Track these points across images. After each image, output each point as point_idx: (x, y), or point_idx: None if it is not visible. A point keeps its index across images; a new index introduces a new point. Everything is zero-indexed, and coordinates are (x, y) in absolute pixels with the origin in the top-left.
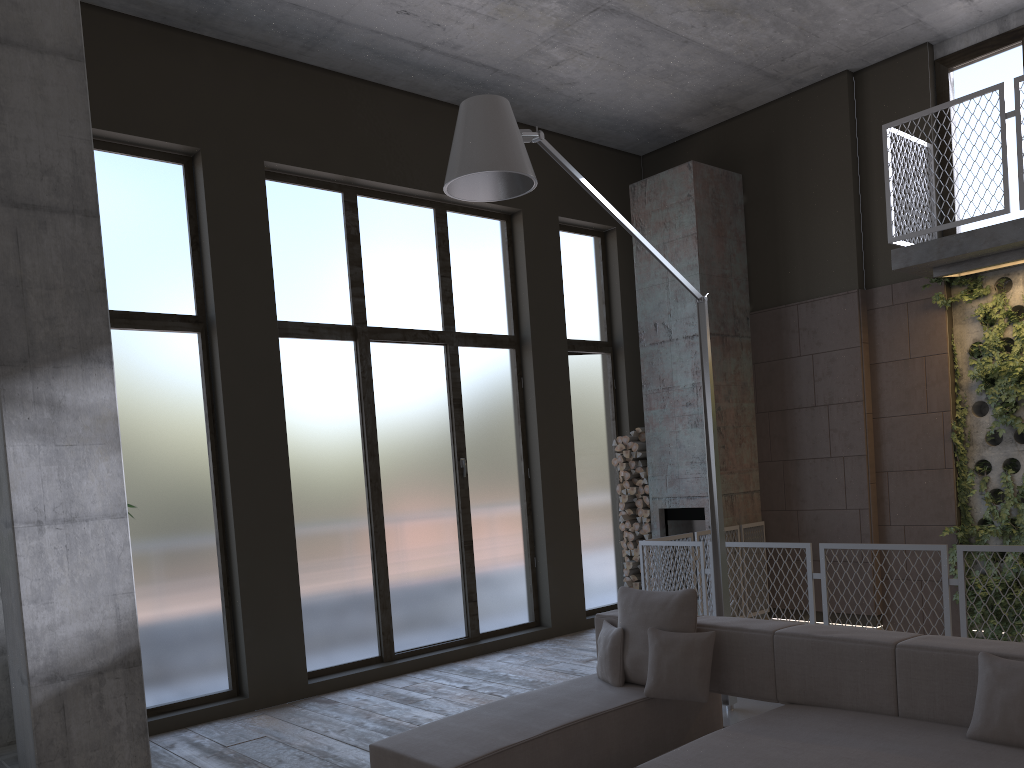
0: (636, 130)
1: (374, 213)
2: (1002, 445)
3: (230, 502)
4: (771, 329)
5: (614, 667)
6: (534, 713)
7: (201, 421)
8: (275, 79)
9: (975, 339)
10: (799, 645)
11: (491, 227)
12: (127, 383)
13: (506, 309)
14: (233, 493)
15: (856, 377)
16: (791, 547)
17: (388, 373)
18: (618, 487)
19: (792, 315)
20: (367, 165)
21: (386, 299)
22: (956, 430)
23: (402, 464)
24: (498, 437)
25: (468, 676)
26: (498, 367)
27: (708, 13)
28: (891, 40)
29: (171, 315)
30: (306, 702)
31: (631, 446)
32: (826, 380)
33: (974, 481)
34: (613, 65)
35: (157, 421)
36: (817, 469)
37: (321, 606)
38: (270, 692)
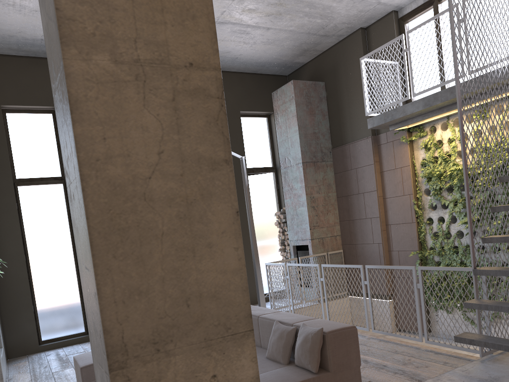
0: (275, 65)
1: None
2: (436, 210)
3: None
4: (340, 157)
5: None
6: None
7: (66, 220)
8: None
9: (423, 157)
10: None
11: None
12: (32, 207)
13: None
14: None
15: (373, 179)
16: (312, 266)
17: None
18: (278, 235)
19: (347, 149)
20: None
21: None
22: (415, 203)
23: None
24: None
25: None
26: None
27: (269, 16)
28: (373, 12)
29: (50, 177)
30: None
31: (281, 216)
32: (362, 181)
33: (426, 228)
34: (241, 42)
35: (46, 222)
36: (361, 224)
37: None
38: None
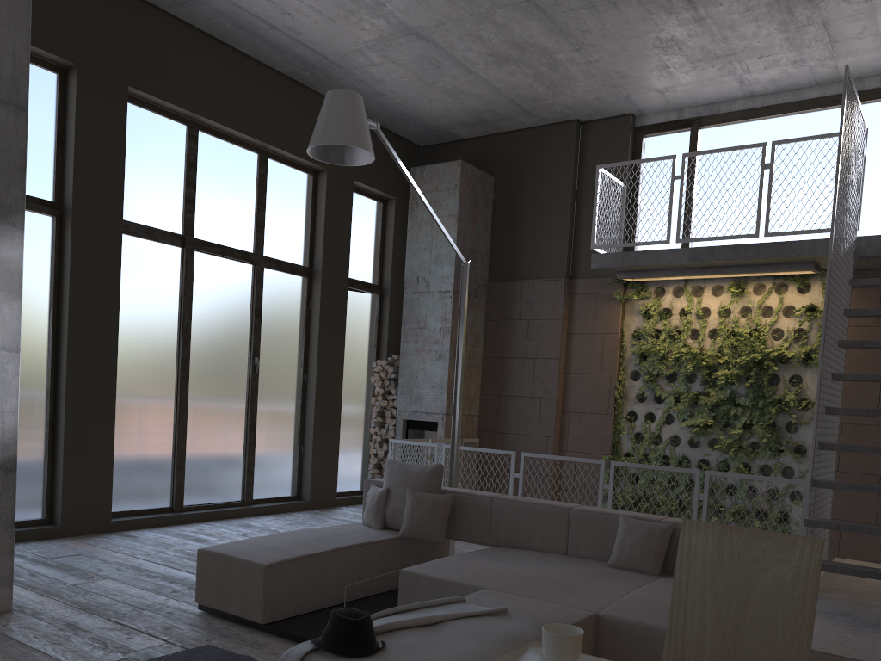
0: (421, 127)
1: (210, 147)
2: (646, 403)
3: (65, 362)
4: (501, 296)
5: (378, 516)
6: (322, 539)
7: (46, 291)
8: (146, 22)
9: (637, 327)
10: (509, 506)
11: (301, 178)
12: None
13: (304, 245)
14: (68, 355)
15: (557, 341)
16: (501, 453)
17: (206, 279)
18: (373, 399)
19: (518, 289)
20: (211, 108)
21: (211, 219)
22: (618, 388)
23: (208, 354)
24: (286, 345)
25: (245, 528)
26: (293, 290)
27: (490, 57)
28: (609, 106)
29: (32, 197)
30: (109, 535)
31: (387, 369)
32: (536, 340)
33: (625, 425)
34: (415, 76)
35: None
36: (521, 404)
37: (128, 460)
38: (79, 524)
